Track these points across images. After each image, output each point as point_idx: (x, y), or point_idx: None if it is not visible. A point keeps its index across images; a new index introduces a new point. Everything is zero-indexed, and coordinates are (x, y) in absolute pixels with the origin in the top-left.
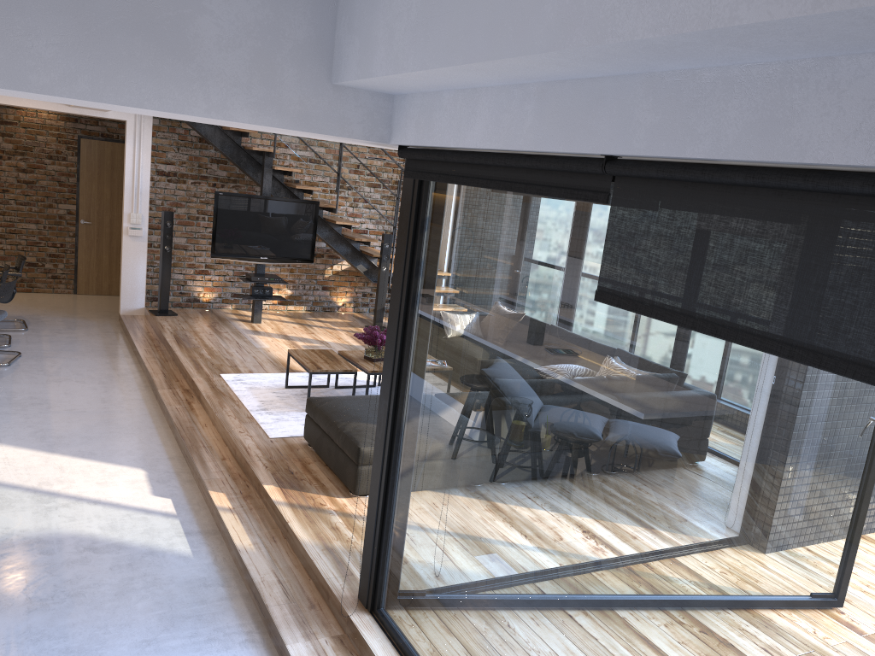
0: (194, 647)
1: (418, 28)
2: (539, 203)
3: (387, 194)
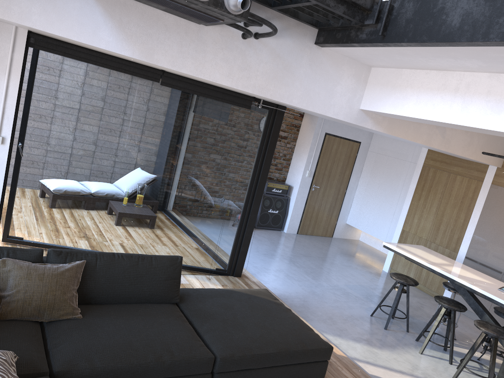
0: (289, 297)
1: None
2: None
3: None
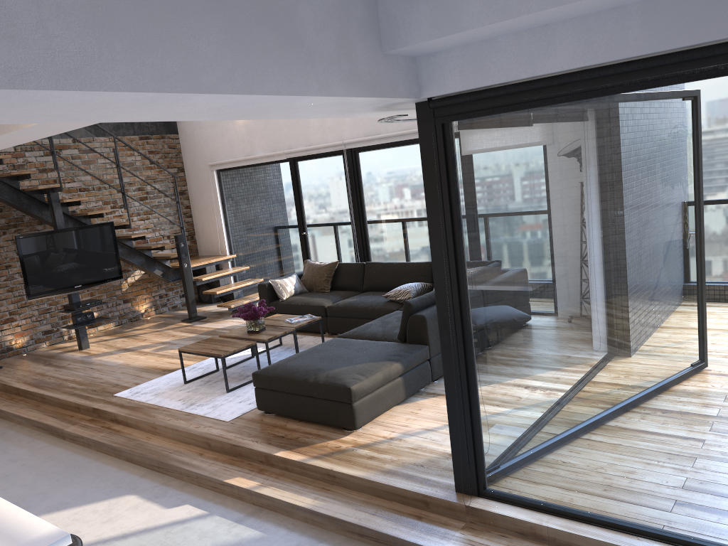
0: None
1: None
2: (615, 102)
3: (168, 200)
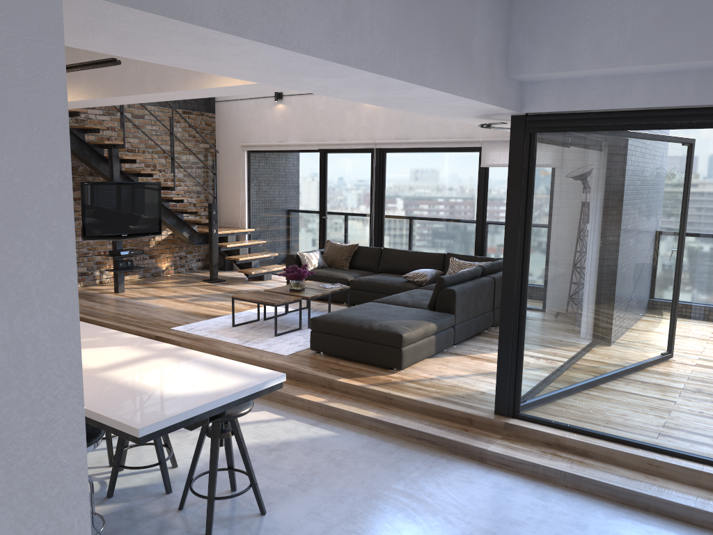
0: (428, 472)
1: (636, 42)
2: (665, 135)
3: (207, 171)
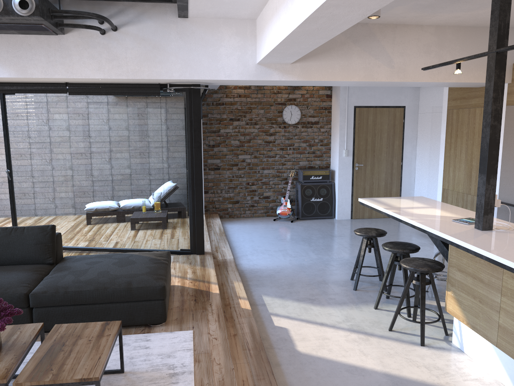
0: (262, 270)
1: None
2: None
3: None
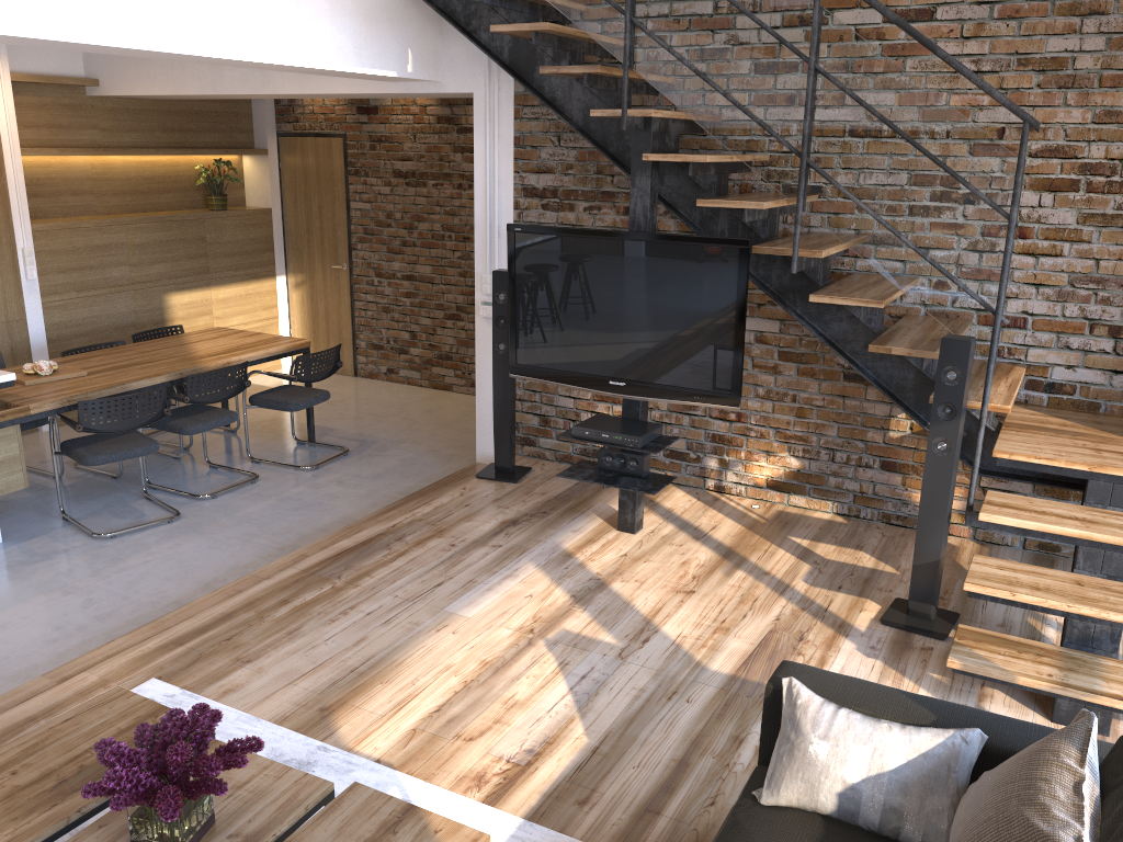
0: None
1: None
2: None
3: (972, 208)
